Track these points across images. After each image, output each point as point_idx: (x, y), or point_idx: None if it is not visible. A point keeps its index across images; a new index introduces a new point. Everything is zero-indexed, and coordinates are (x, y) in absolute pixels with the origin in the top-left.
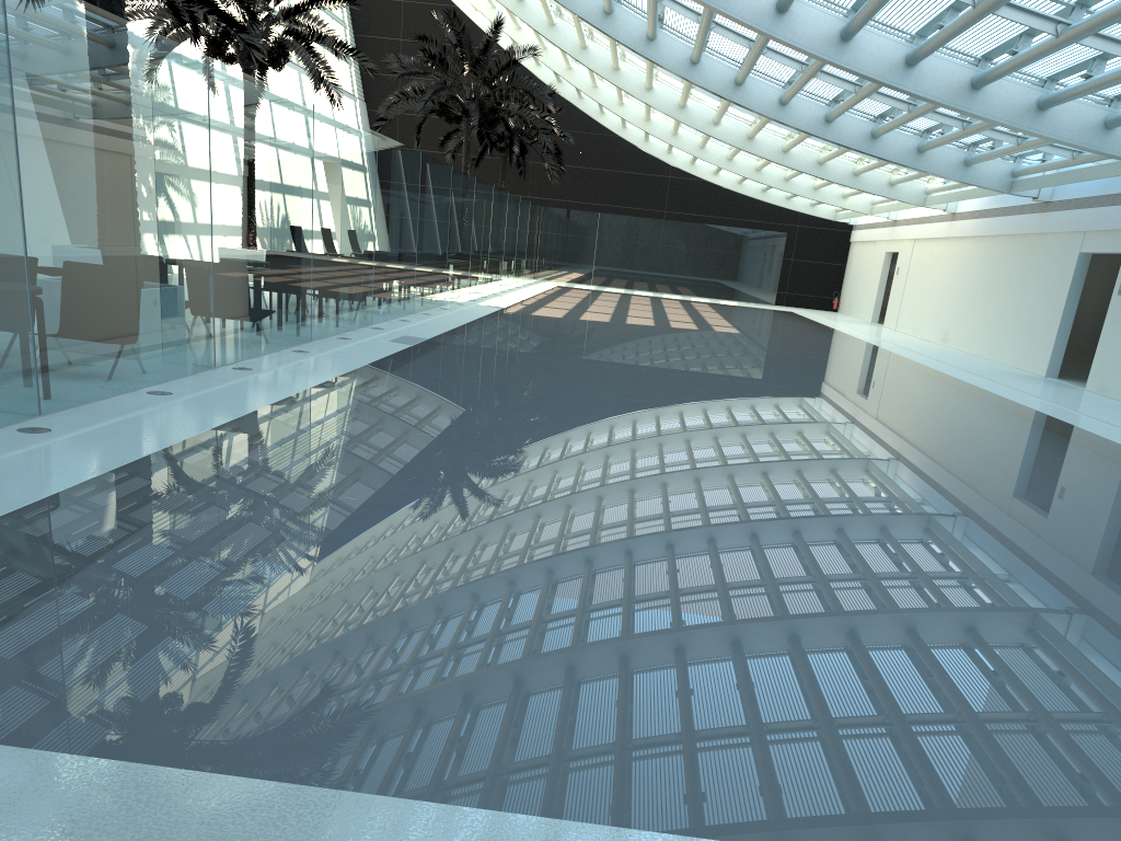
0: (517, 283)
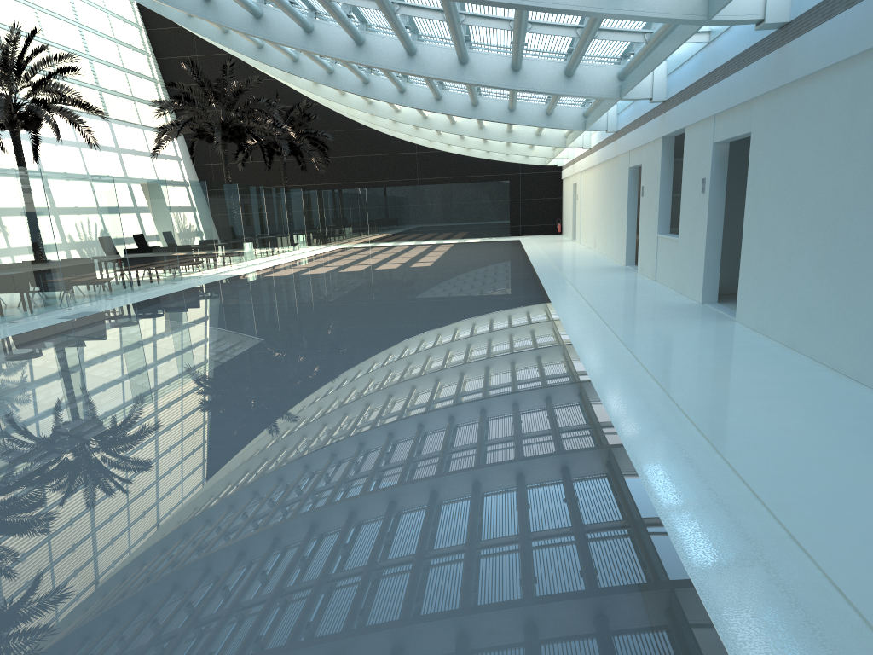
0: (297, 251)
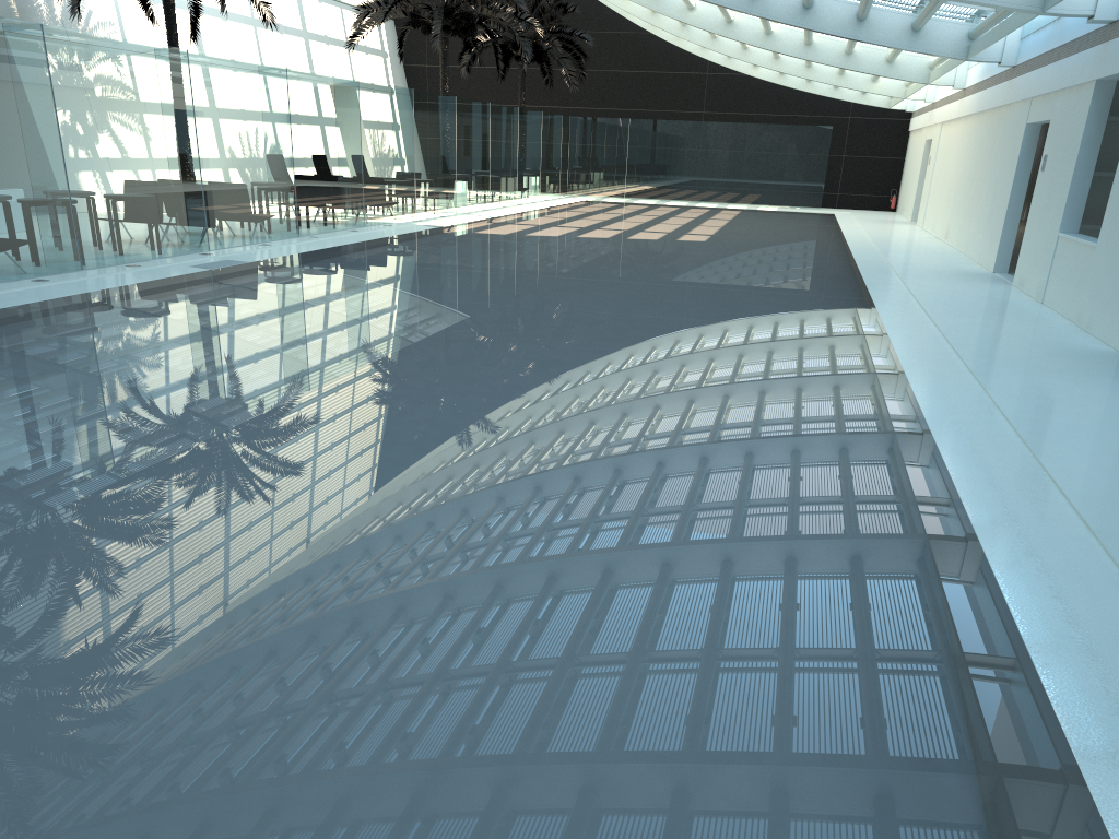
0: (525, 200)
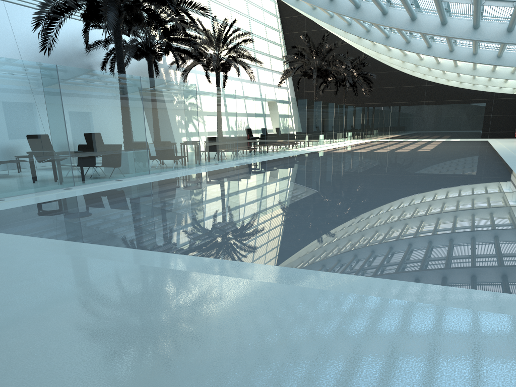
0: (346, 141)
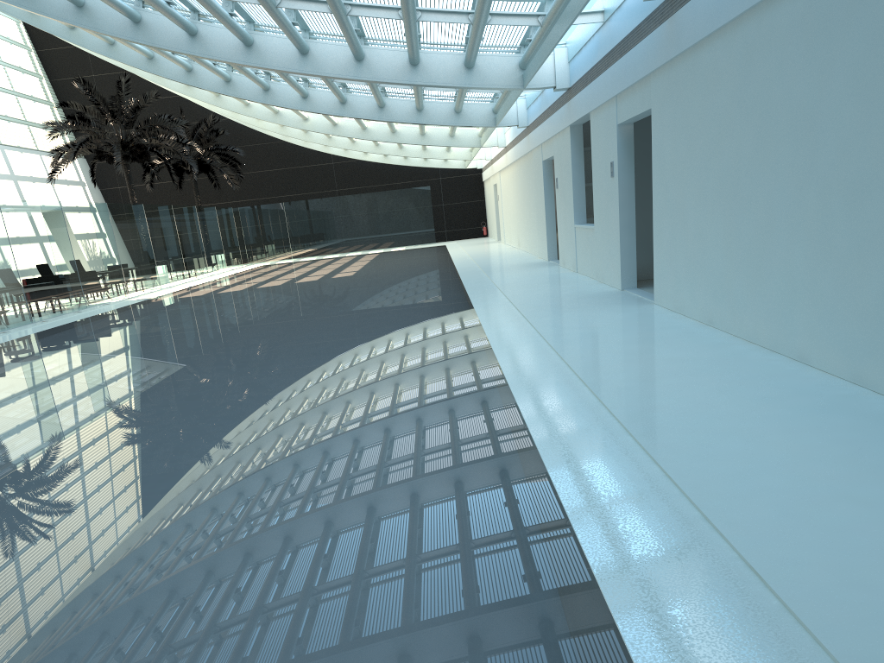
0: (215, 271)
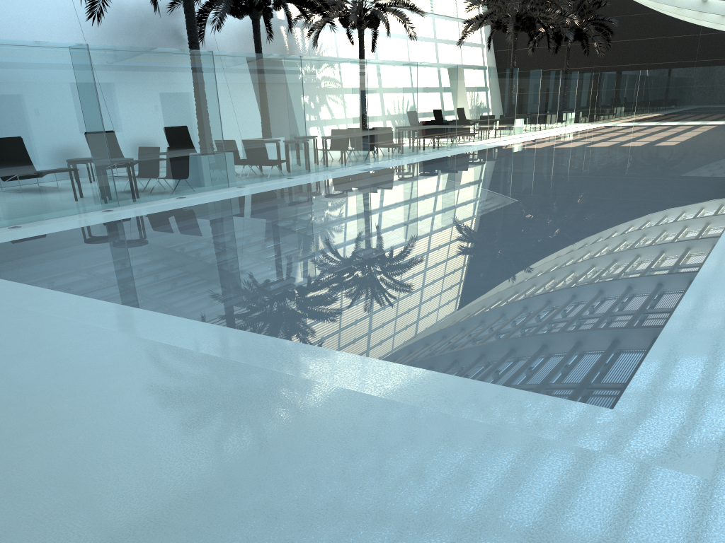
0: (562, 127)
